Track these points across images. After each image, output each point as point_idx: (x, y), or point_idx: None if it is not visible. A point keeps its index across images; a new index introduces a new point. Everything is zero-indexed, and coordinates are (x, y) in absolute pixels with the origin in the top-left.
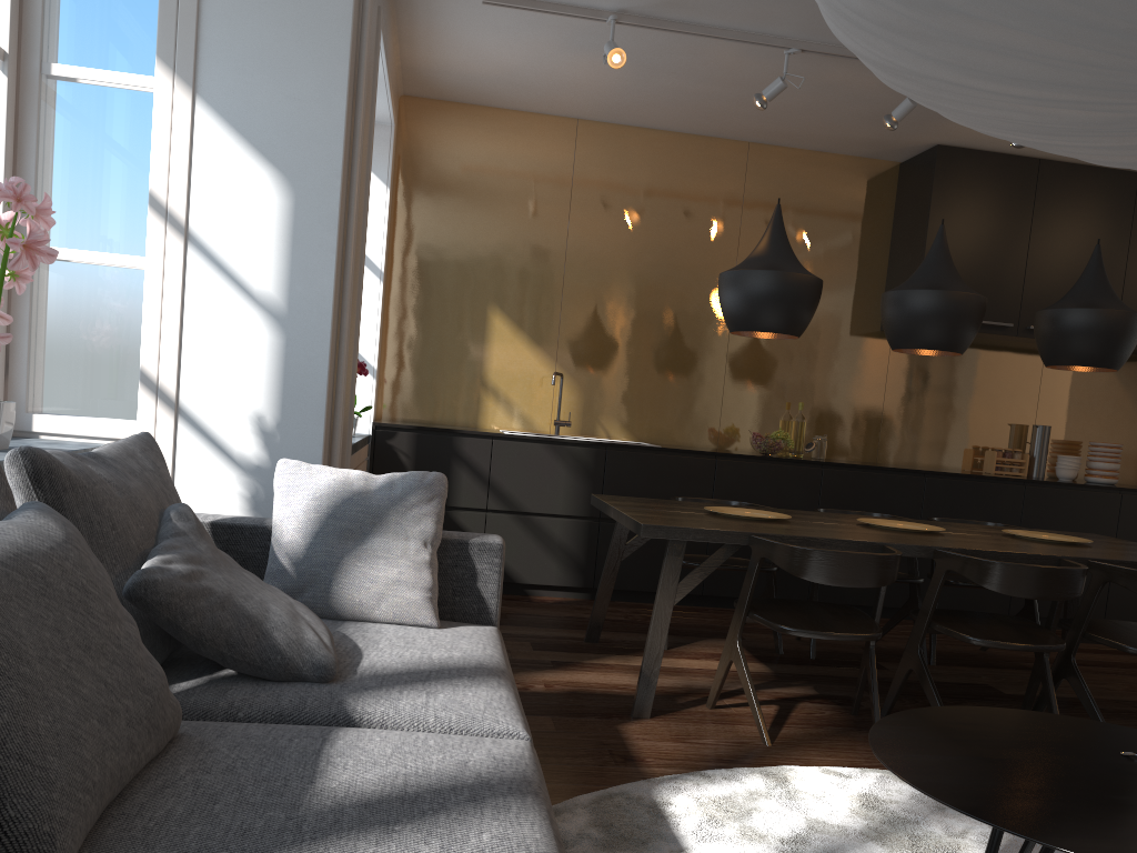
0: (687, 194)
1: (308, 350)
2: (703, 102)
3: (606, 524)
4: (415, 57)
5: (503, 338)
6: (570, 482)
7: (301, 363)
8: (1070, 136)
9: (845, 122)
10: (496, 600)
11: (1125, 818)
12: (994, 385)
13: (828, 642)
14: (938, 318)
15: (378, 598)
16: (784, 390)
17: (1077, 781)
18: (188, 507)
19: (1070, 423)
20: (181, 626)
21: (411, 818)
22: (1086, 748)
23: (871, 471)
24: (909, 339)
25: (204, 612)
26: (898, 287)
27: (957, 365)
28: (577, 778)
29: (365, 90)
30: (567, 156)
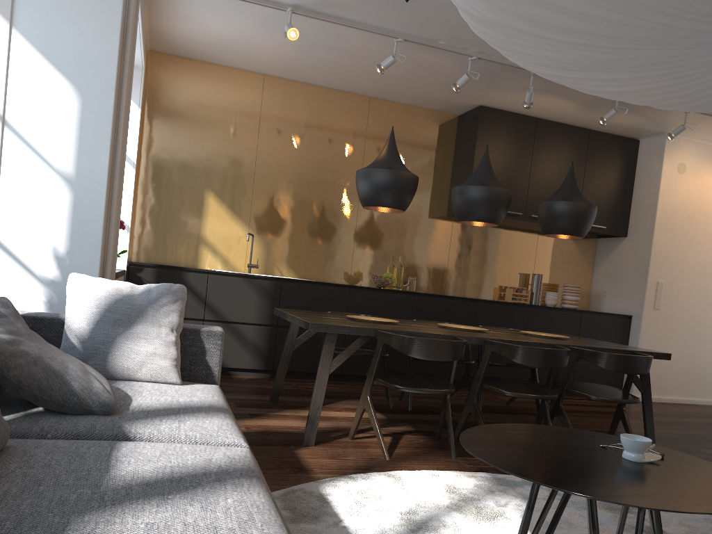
0: (332, 126)
1: (89, 203)
2: (343, 69)
3: (281, 329)
4: (159, 25)
5: (215, 210)
6: (258, 302)
7: (85, 212)
8: (584, 71)
9: (428, 88)
10: (218, 368)
11: (608, 477)
12: (511, 250)
13: (418, 401)
14: (485, 203)
15: (140, 364)
16: (390, 249)
17: (579, 459)
18: (7, 299)
19: (553, 273)
20: (6, 376)
21: (179, 491)
22: (581, 443)
23: (442, 298)
24: (468, 215)
25: (22, 367)
26: (462, 184)
27: (490, 237)
28: (271, 481)
29: (131, 35)
30: (258, 97)
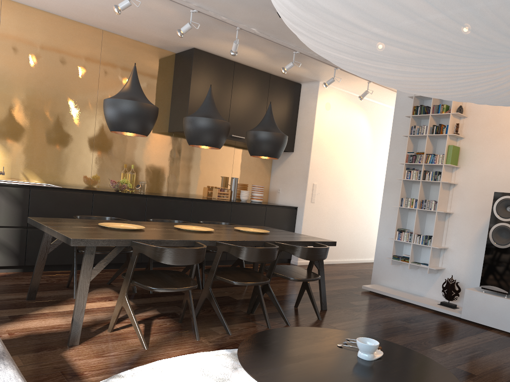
0: (70, 52)
1: None
2: (80, 3)
3: (32, 230)
4: None
5: None
6: (8, 207)
7: None
8: (377, 61)
9: (153, 29)
10: None
11: None
12: (216, 159)
13: None
14: (212, 131)
15: None
16: (124, 158)
17: (335, 368)
18: None
19: (244, 176)
20: None
21: None
22: (324, 345)
23: (168, 199)
24: (198, 140)
25: None
26: (192, 115)
27: (201, 150)
28: None
29: None
30: None
